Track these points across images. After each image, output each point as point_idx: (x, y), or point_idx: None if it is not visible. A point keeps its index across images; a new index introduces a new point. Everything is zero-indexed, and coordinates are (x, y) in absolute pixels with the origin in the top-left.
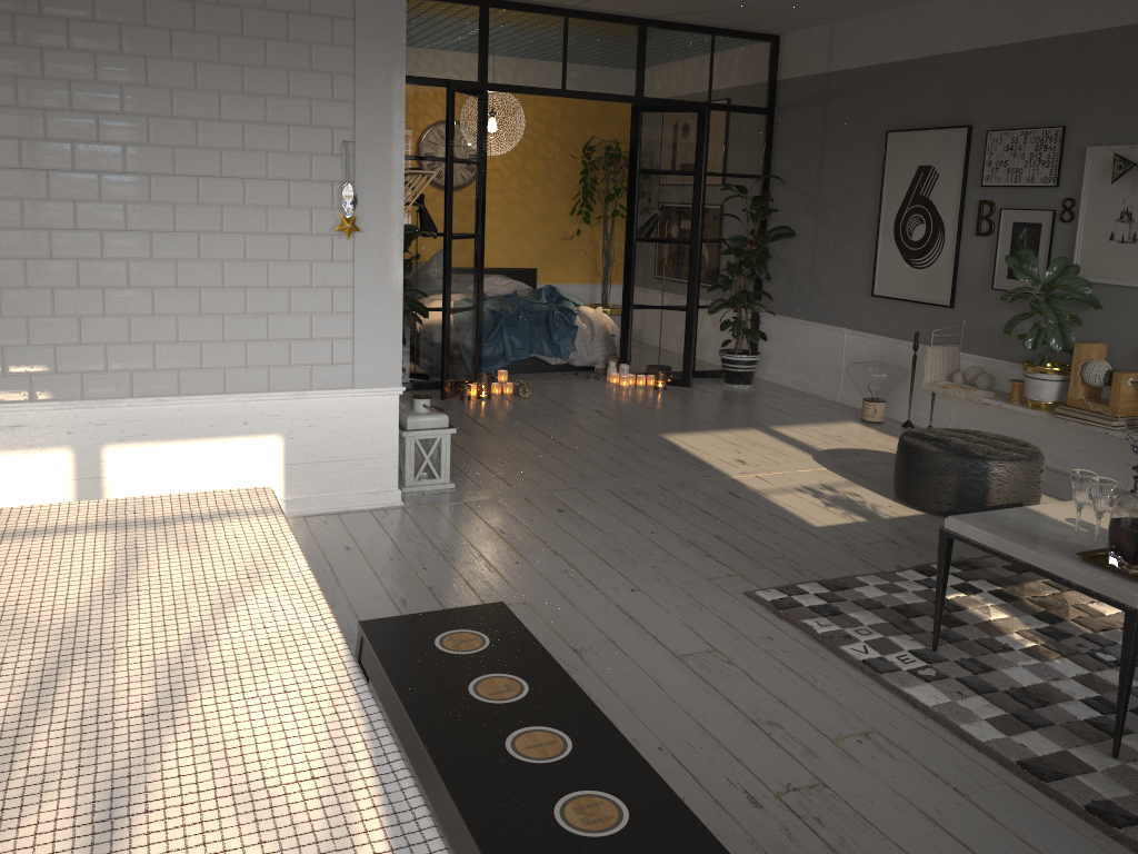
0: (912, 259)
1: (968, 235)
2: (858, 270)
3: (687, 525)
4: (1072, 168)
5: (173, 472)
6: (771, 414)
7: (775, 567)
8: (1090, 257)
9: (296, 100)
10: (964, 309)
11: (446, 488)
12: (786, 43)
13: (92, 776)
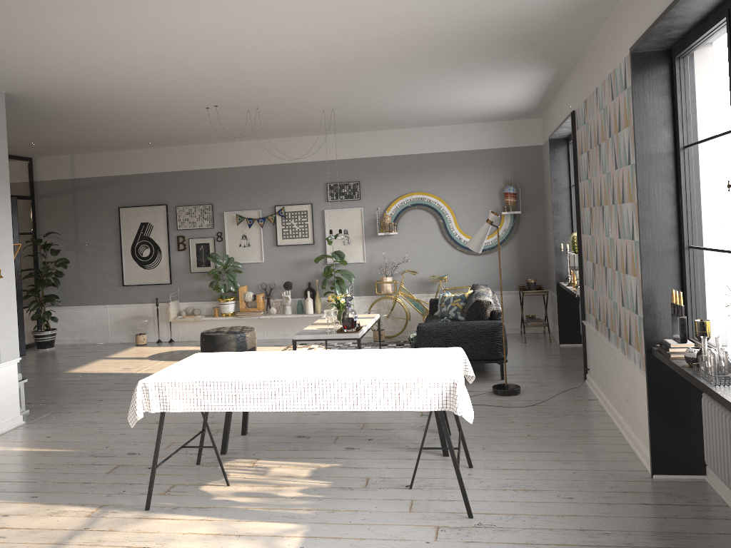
0: (145, 265)
1: (174, 251)
2: (111, 275)
3: None
4: (218, 220)
5: None
6: (93, 353)
7: None
8: (233, 253)
9: None
10: (177, 283)
11: (26, 413)
12: (38, 162)
13: (352, 361)
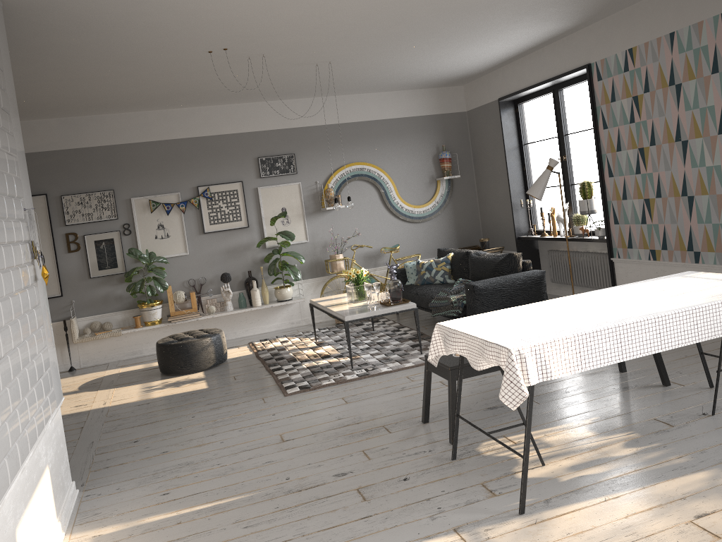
0: None
1: (62, 253)
2: None
3: (187, 410)
4: (123, 209)
5: (34, 532)
6: None
7: (257, 392)
8: (148, 248)
9: (10, 176)
10: (71, 294)
11: None
12: None
13: (651, 293)
